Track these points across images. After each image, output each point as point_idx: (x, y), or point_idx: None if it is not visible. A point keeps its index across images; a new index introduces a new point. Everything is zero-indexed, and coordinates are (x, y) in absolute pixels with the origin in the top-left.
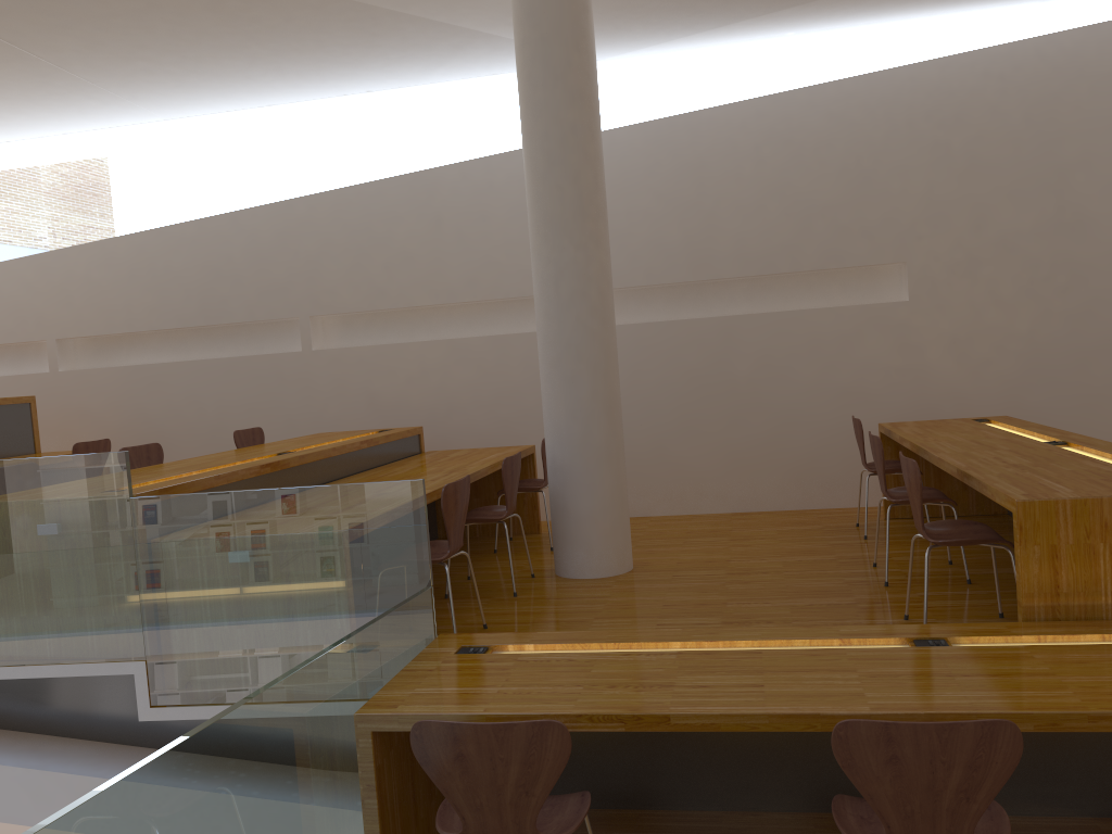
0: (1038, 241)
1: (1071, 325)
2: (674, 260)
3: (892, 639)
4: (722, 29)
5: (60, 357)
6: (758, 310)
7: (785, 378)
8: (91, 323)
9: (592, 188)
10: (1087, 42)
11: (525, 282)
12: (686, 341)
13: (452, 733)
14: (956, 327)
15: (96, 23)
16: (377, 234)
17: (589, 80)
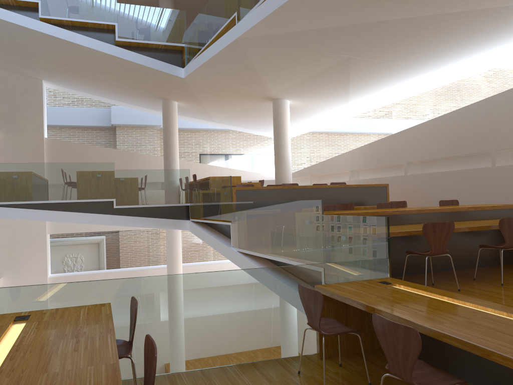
0: None
1: None
2: None
3: None
4: None
5: (407, 169)
6: None
7: None
8: (417, 156)
9: None
10: None
11: None
12: None
13: (302, 289)
14: None
15: (391, 46)
16: None
17: None
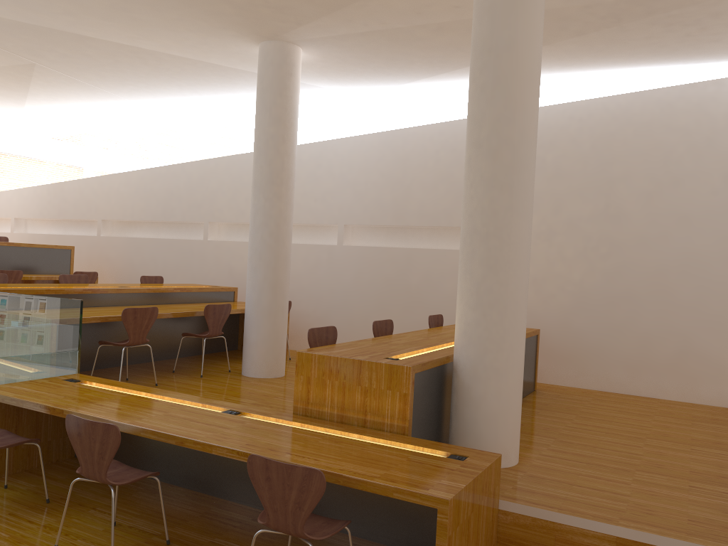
0: (592, 224)
1: (606, 279)
2: (386, 212)
3: (221, 408)
4: (415, 83)
5: (102, 229)
6: (434, 246)
7: (437, 289)
8: (117, 213)
9: (279, 169)
10: (635, 102)
11: (310, 216)
12: (387, 260)
13: None
14: (536, 271)
15: (98, 68)
16: (244, 181)
17: (286, 112)
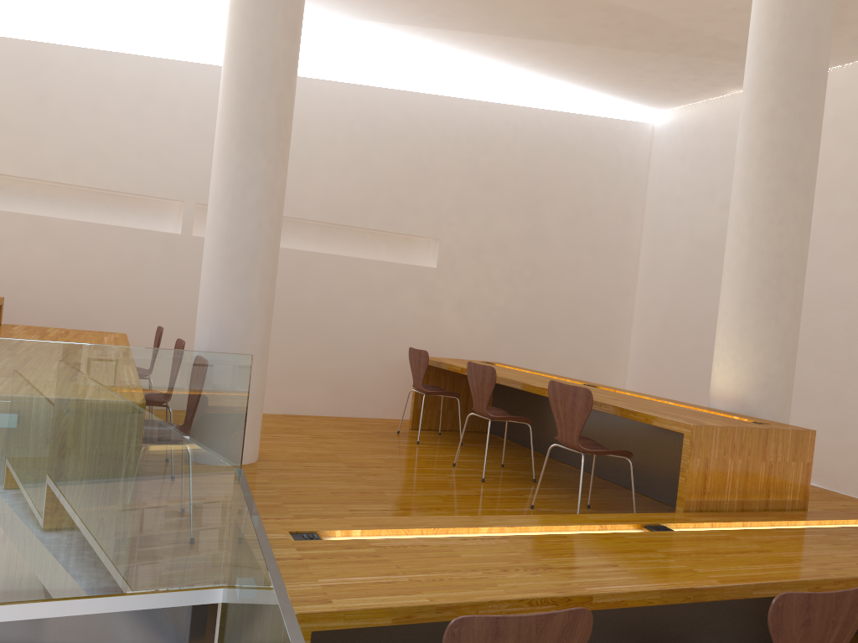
0: (519, 245)
1: (528, 306)
2: None
3: (632, 525)
4: (350, 21)
5: None
6: (324, 251)
7: (342, 310)
8: None
9: (289, 113)
10: (563, 123)
11: (127, 179)
12: None
13: (494, 628)
14: (462, 293)
15: None
16: None
17: (301, 20)
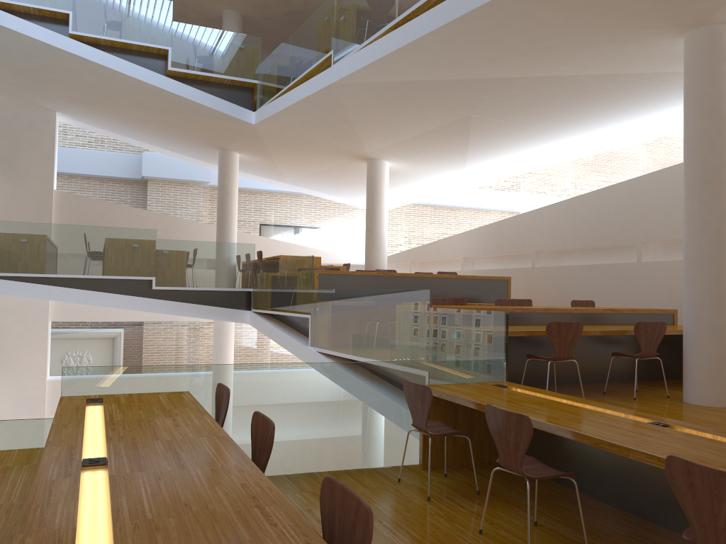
0: None
1: None
2: None
3: (645, 419)
4: None
5: (536, 260)
6: None
7: None
8: (548, 243)
9: (716, 166)
10: None
11: None
12: None
13: (408, 385)
14: None
15: (523, 106)
16: (680, 194)
17: (720, 101)
